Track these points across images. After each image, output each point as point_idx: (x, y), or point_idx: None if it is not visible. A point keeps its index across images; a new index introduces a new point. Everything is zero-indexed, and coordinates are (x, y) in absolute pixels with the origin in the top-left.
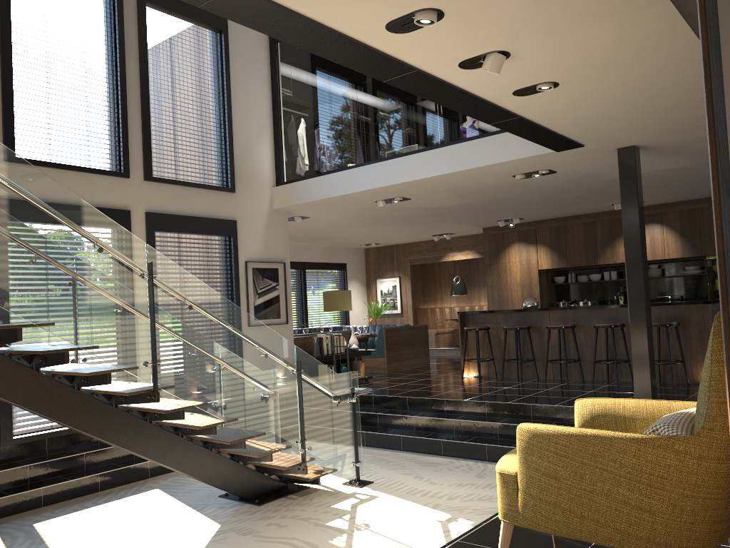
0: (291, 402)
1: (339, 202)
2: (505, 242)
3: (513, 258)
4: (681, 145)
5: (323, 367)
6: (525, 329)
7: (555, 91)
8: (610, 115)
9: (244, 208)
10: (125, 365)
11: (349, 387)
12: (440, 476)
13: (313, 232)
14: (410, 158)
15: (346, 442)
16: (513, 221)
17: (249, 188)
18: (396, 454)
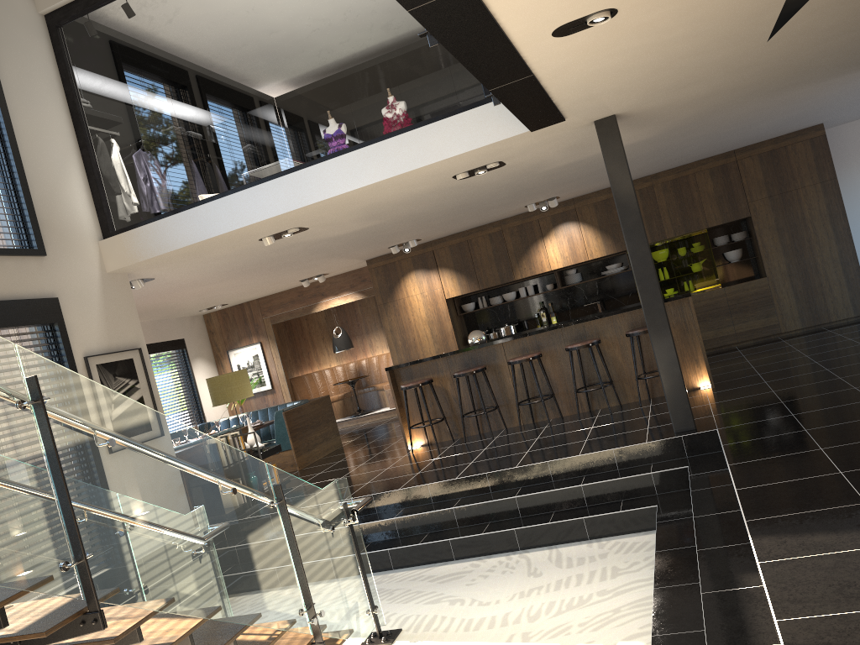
0: (281, 552)
1: (210, 247)
2: (398, 273)
3: (412, 291)
4: (658, 110)
5: (305, 484)
6: (482, 371)
7: (603, 27)
8: (628, 67)
9: (64, 278)
10: (31, 581)
11: (339, 503)
12: (483, 590)
13: (146, 301)
14: (320, 168)
15: (354, 585)
16: (410, 244)
17: (66, 245)
18: (390, 576)
